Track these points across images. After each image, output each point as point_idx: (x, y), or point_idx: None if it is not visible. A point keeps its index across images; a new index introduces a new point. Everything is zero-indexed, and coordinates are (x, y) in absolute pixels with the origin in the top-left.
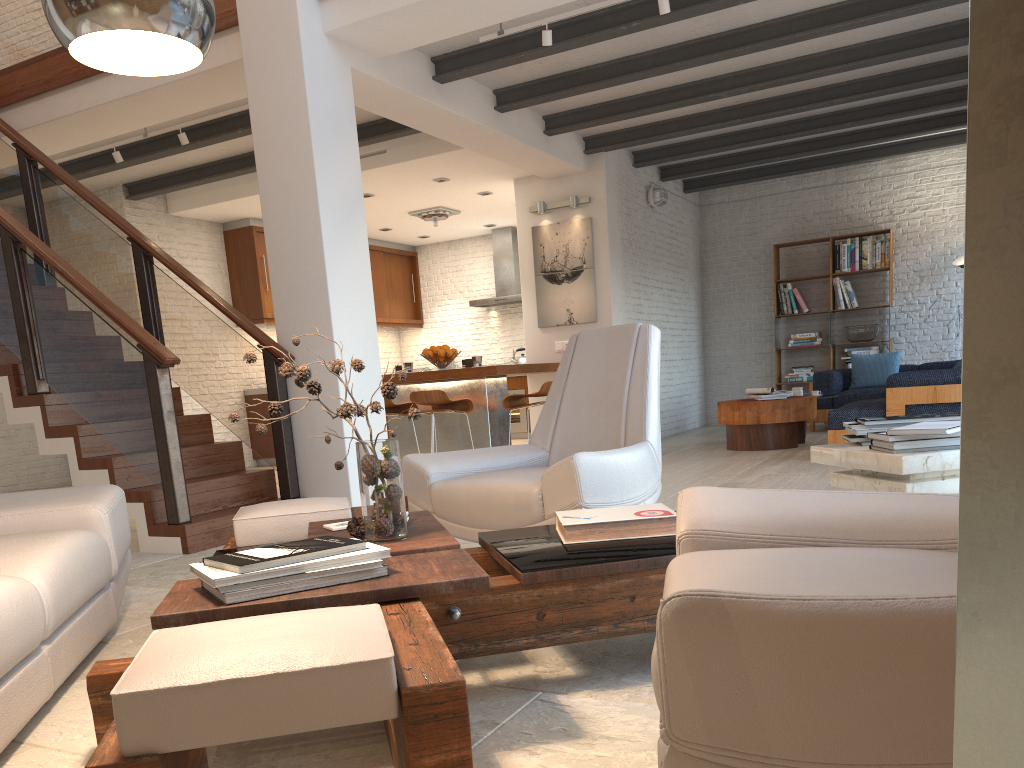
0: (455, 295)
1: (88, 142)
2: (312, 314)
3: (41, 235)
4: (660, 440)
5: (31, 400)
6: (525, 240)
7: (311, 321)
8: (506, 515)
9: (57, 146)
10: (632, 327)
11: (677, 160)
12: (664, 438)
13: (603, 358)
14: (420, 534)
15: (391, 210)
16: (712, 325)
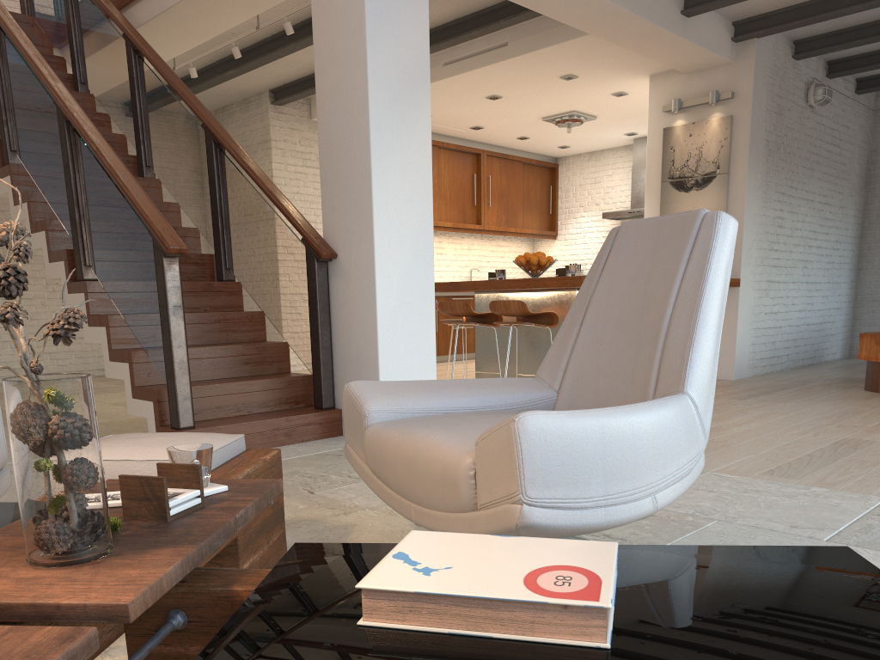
0: (591, 207)
1: (208, 37)
2: (355, 205)
3: (142, 126)
4: (713, 392)
5: (78, 287)
6: (655, 143)
7: (354, 213)
8: (432, 491)
9: (182, 43)
10: (693, 216)
11: (848, 48)
12: (793, 369)
13: (646, 262)
14: (143, 550)
15: (524, 115)
16: (871, 246)
